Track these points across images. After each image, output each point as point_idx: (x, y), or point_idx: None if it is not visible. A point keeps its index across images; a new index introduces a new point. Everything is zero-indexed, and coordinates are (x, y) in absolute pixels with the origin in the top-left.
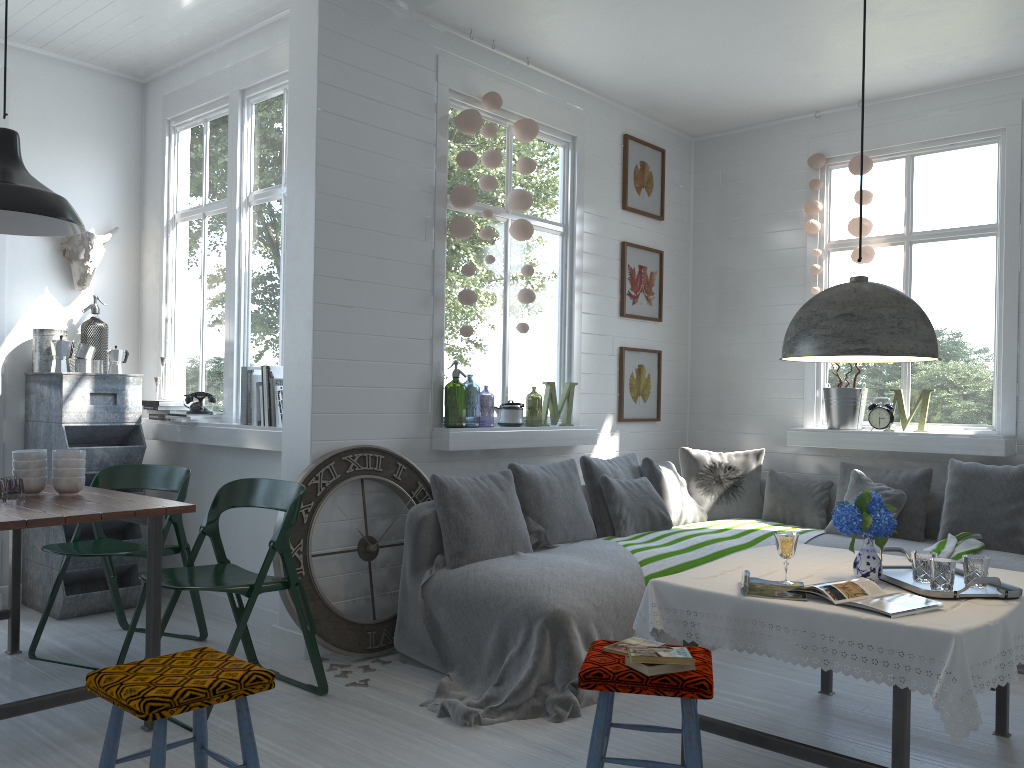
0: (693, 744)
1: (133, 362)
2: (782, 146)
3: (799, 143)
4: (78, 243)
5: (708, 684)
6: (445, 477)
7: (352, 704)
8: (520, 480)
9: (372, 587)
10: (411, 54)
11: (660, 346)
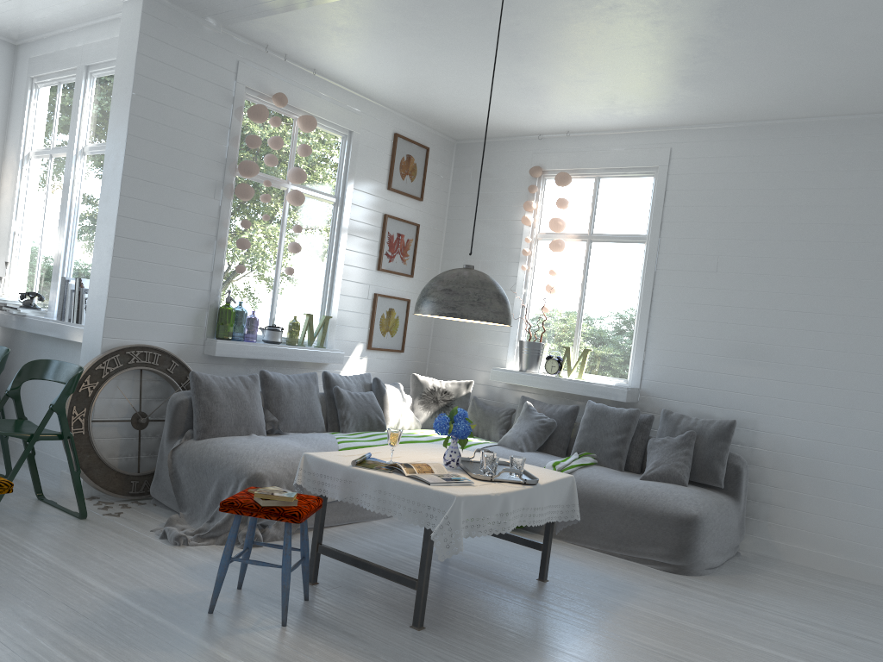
0: (287, 552)
1: None
2: (515, 157)
3: (526, 156)
4: None
5: (298, 514)
6: (201, 374)
7: (101, 526)
8: (267, 383)
9: (140, 449)
10: (216, 58)
11: (410, 296)
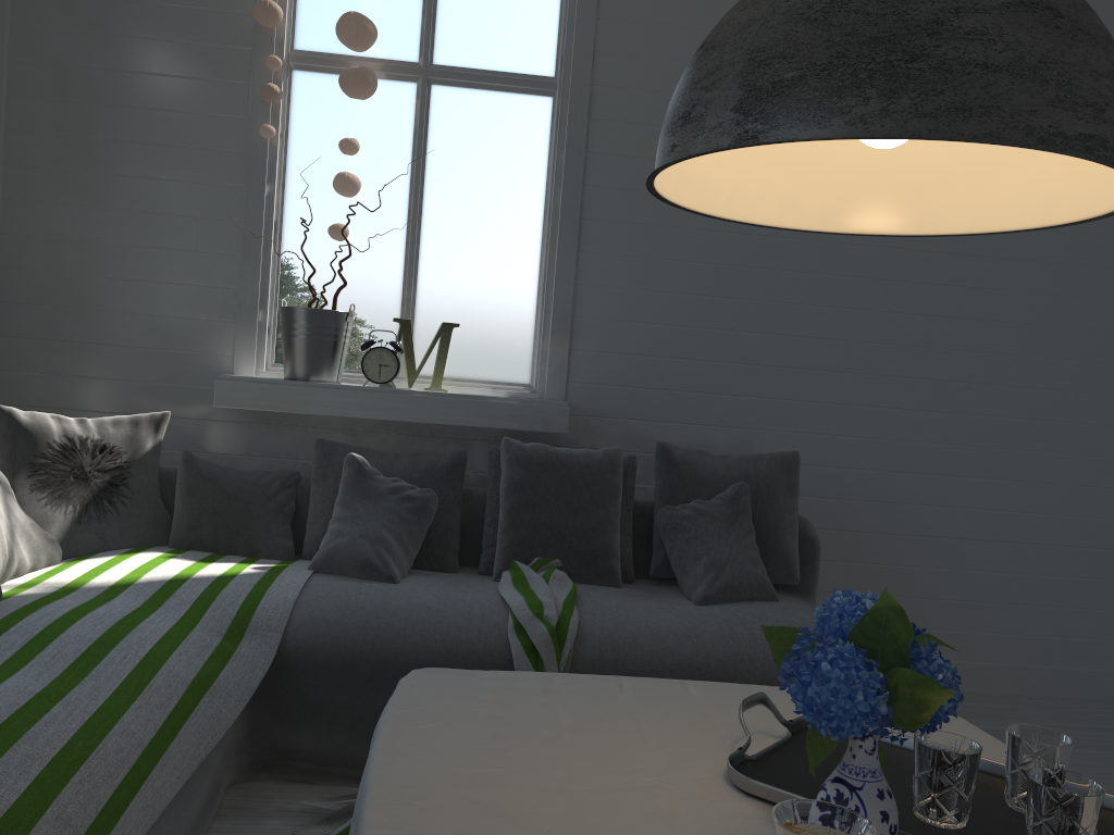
0: None
1: None
2: None
3: None
4: None
5: None
6: None
7: None
8: None
9: None
10: None
11: None
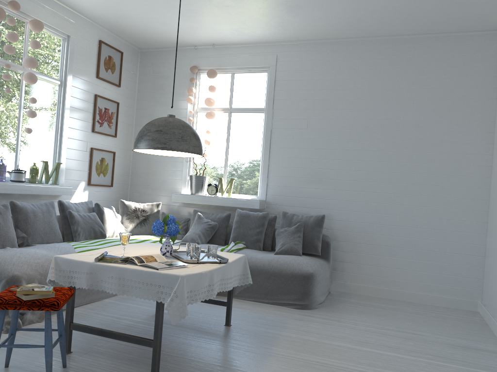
0: (49, 334)
1: None
2: (180, 60)
3: (187, 60)
4: None
5: (57, 303)
6: None
7: None
8: (16, 210)
9: None
10: None
11: (115, 149)
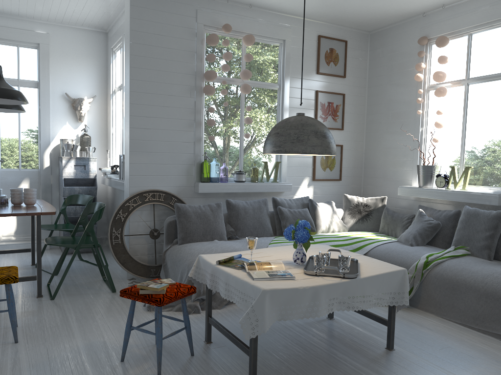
0: (158, 325)
1: (104, 151)
2: (408, 33)
3: (416, 31)
4: (77, 103)
5: (159, 300)
6: (181, 204)
7: (119, 297)
8: (229, 207)
9: (155, 250)
10: (181, 11)
11: (343, 142)
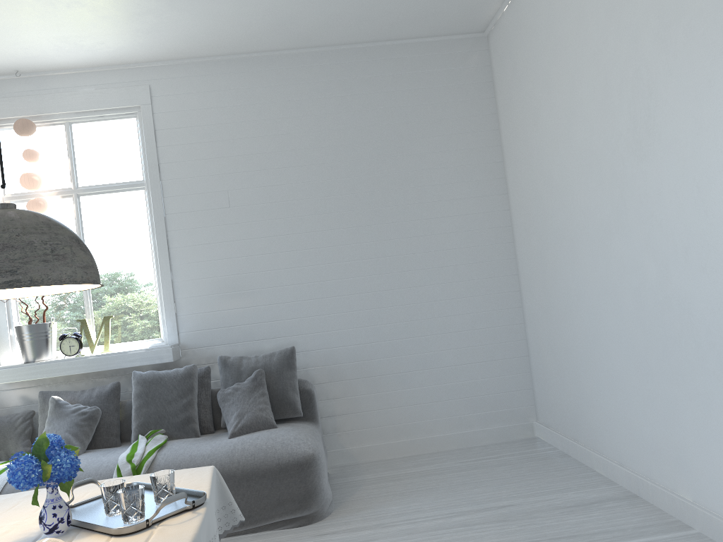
0: None
1: None
2: None
3: None
4: None
5: None
6: None
7: None
8: None
9: None
10: None
11: None
